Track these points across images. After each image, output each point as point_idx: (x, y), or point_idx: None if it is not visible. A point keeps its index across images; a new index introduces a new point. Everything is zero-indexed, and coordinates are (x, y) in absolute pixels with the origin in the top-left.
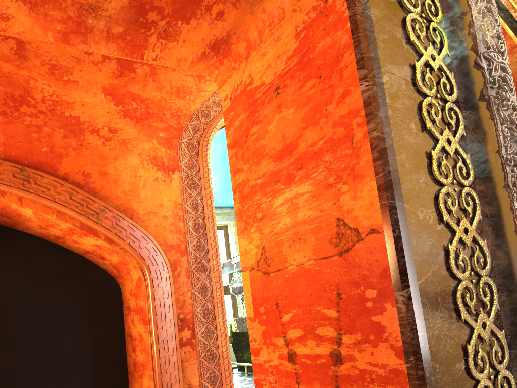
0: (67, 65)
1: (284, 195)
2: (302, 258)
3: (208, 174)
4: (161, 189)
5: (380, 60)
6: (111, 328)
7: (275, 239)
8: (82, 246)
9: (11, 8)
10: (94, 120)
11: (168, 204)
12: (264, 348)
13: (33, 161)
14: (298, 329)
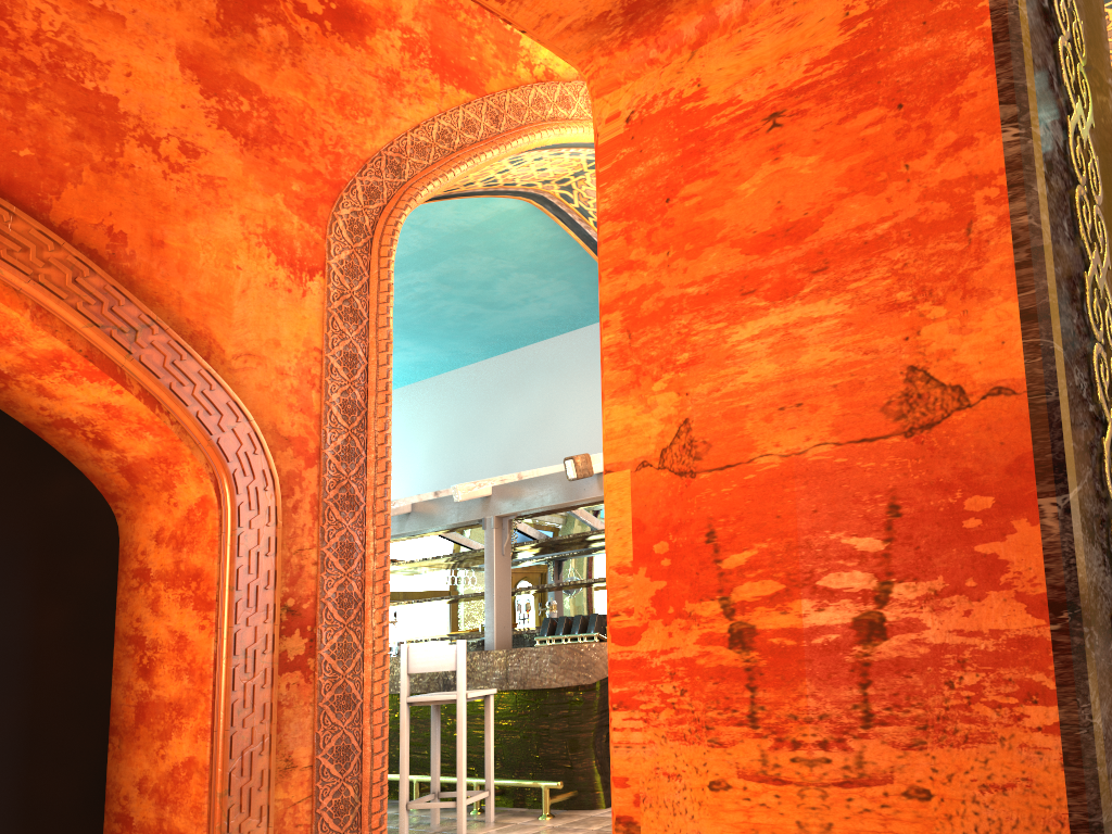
0: None
1: (765, 320)
2: (801, 442)
3: (389, 296)
4: (280, 307)
5: (1037, 98)
6: (84, 617)
7: (726, 406)
8: (56, 407)
9: None
10: (150, 117)
11: (292, 346)
12: (657, 627)
13: None
14: (769, 580)
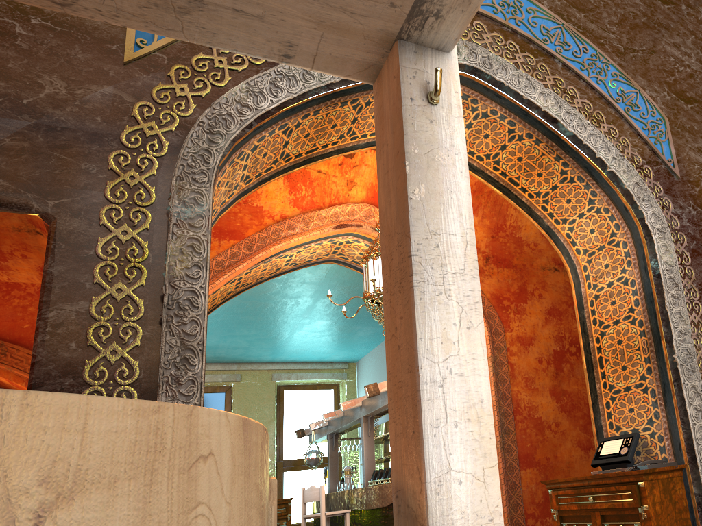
0: None
1: None
2: None
3: None
4: None
5: (52, 301)
6: None
7: None
8: None
9: None
10: None
11: None
12: None
13: (14, 336)
14: None
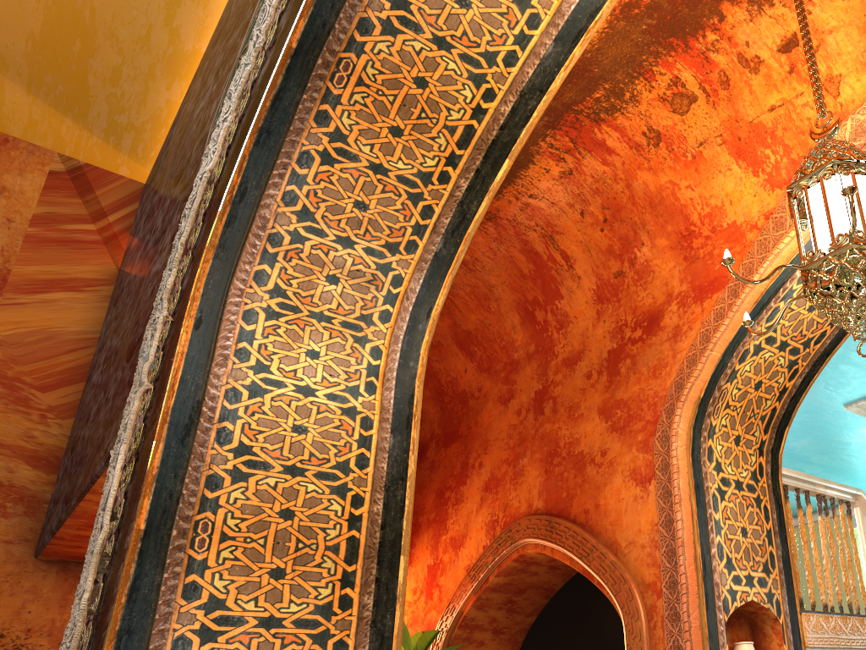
0: (577, 401)
1: None
2: None
3: (672, 473)
4: (639, 509)
5: None
6: None
7: None
8: None
9: None
10: (591, 449)
11: (646, 528)
12: None
13: (558, 509)
14: None
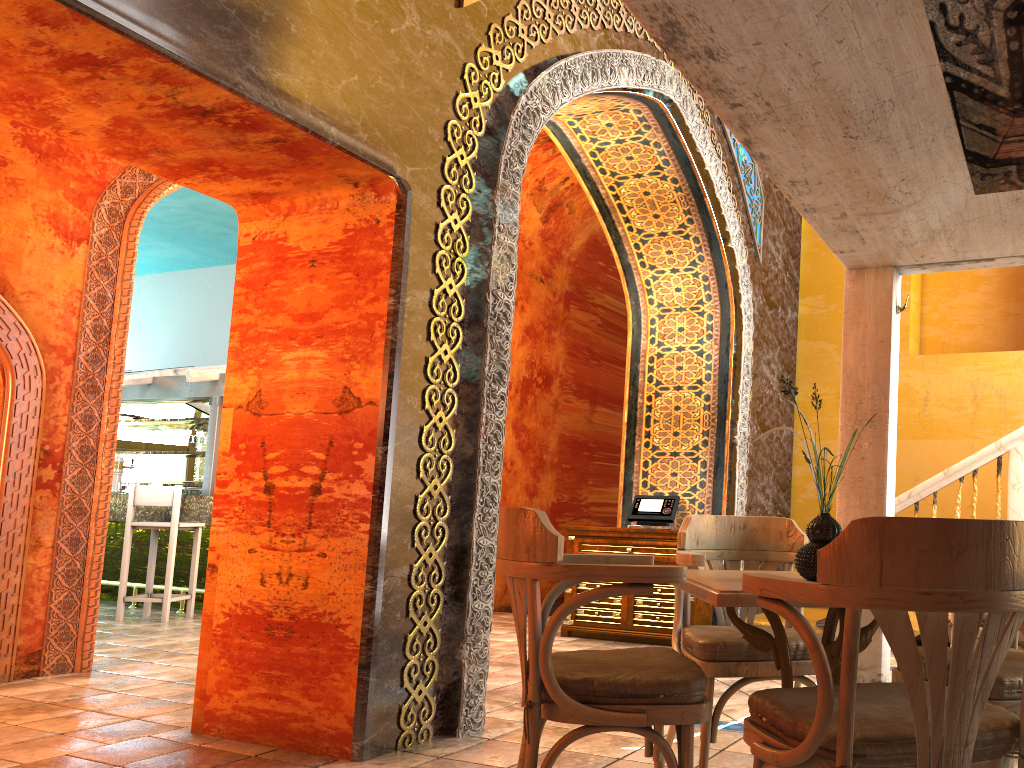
0: None
1: (297, 353)
2: (303, 409)
3: (133, 260)
4: (55, 263)
5: (408, 285)
6: None
7: (277, 387)
8: None
9: (90, 132)
10: None
11: (62, 288)
12: (236, 481)
13: None
14: (283, 466)
